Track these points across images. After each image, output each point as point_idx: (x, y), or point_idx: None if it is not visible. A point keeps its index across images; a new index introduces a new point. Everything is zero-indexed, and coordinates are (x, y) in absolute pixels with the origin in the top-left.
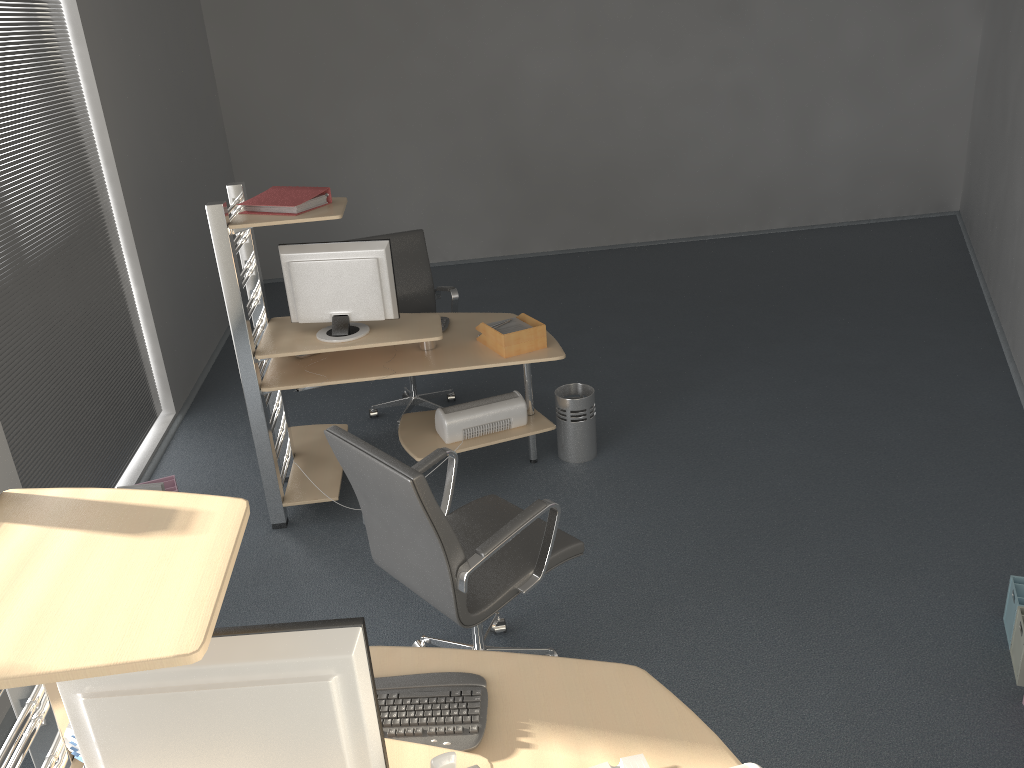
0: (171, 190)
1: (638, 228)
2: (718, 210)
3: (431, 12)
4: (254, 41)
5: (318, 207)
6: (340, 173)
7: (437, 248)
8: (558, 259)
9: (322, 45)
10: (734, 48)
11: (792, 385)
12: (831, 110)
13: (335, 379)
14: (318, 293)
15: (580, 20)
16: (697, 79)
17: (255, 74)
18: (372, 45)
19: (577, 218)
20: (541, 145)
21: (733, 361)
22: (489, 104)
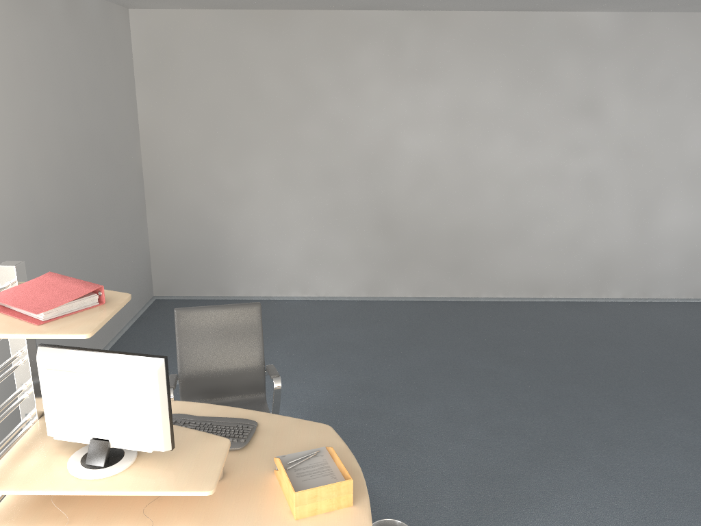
0: (48, 229)
1: (488, 285)
2: (561, 277)
3: (325, 89)
4: (174, 101)
5: (80, 311)
6: (235, 214)
7: (311, 284)
8: (415, 306)
9: (230, 109)
10: (587, 141)
11: (644, 520)
12: (670, 201)
13: (76, 525)
14: (76, 409)
15: (453, 106)
16: (552, 164)
17: (172, 127)
18: (272, 112)
19: (435, 271)
20: (409, 207)
21: (575, 468)
22: (367, 169)
